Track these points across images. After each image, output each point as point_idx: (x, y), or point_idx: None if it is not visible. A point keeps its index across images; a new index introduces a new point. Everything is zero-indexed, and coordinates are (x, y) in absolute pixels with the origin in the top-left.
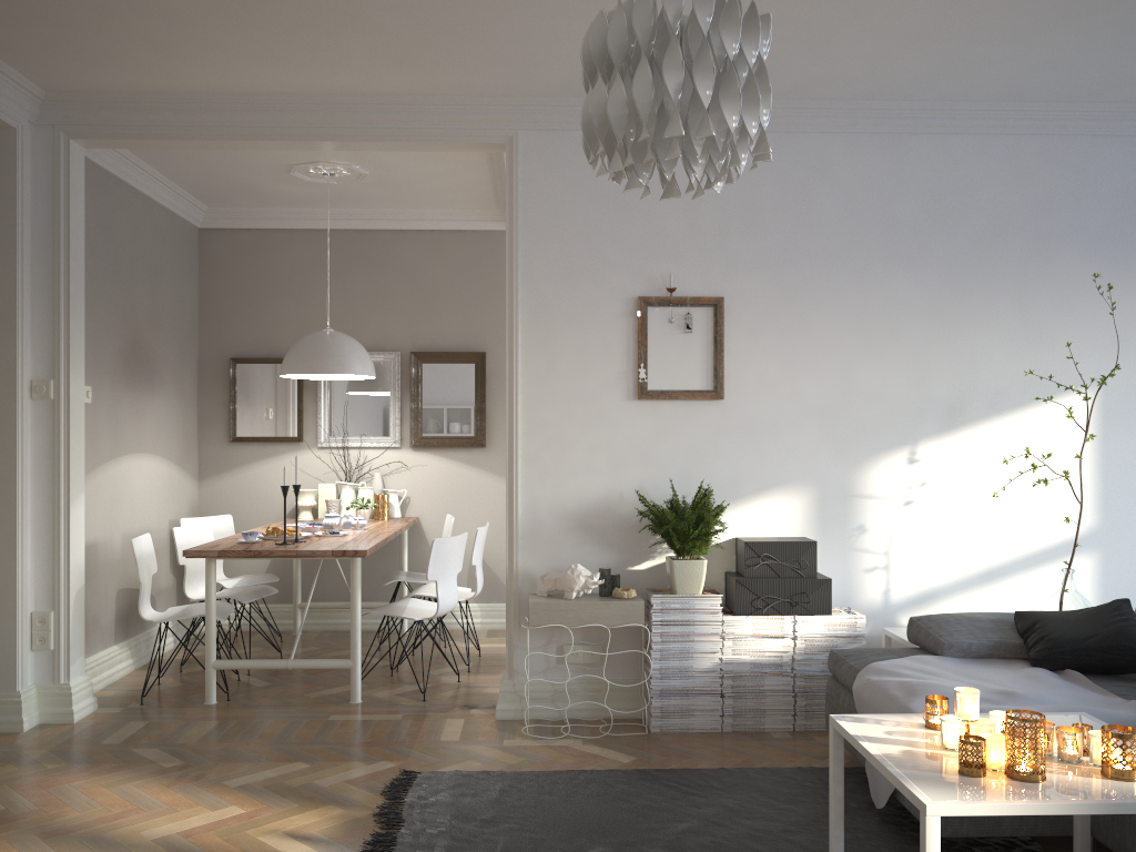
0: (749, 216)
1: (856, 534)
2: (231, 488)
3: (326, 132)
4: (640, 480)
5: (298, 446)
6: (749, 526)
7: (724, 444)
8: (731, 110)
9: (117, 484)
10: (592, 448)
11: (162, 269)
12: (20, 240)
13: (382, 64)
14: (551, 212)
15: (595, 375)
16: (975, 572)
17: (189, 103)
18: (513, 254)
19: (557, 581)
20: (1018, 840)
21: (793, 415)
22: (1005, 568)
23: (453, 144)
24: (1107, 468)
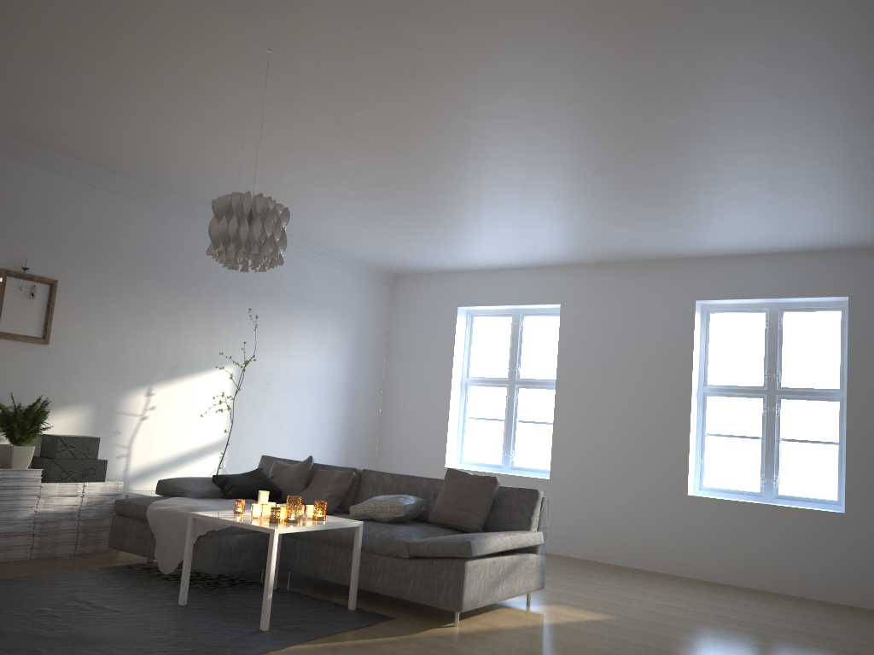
0: (80, 234)
1: (114, 435)
2: None
3: None
4: None
5: None
6: (52, 427)
7: (44, 373)
8: (281, 250)
9: None
10: None
11: None
12: None
13: None
14: None
15: None
16: (172, 459)
17: None
18: None
19: None
20: (234, 577)
21: (89, 360)
22: (186, 457)
23: None
24: (236, 406)
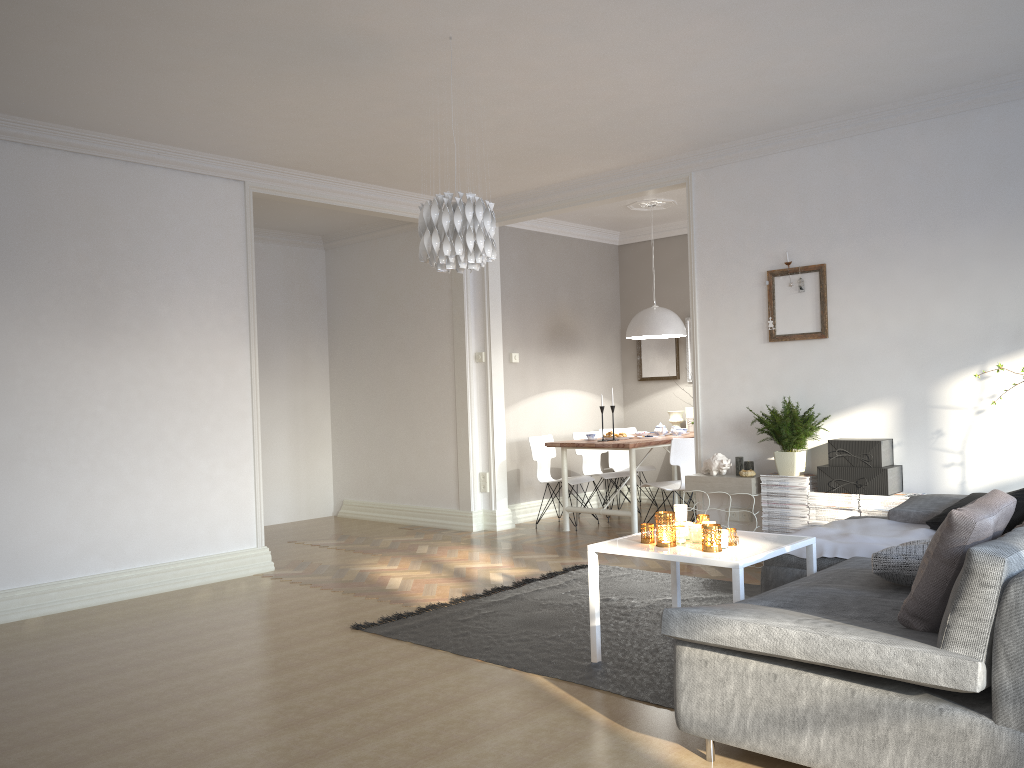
0: (843, 201)
1: (935, 436)
2: (640, 411)
3: (592, 196)
4: (774, 398)
5: (677, 382)
6: (850, 430)
7: (830, 370)
8: (446, 243)
9: (544, 407)
10: (742, 377)
11: (582, 277)
12: (465, 282)
13: (590, 160)
14: (713, 222)
15: (742, 327)
16: None
17: (529, 195)
18: (691, 253)
19: (707, 464)
20: None
21: (881, 346)
22: None
23: (658, 189)
24: None
